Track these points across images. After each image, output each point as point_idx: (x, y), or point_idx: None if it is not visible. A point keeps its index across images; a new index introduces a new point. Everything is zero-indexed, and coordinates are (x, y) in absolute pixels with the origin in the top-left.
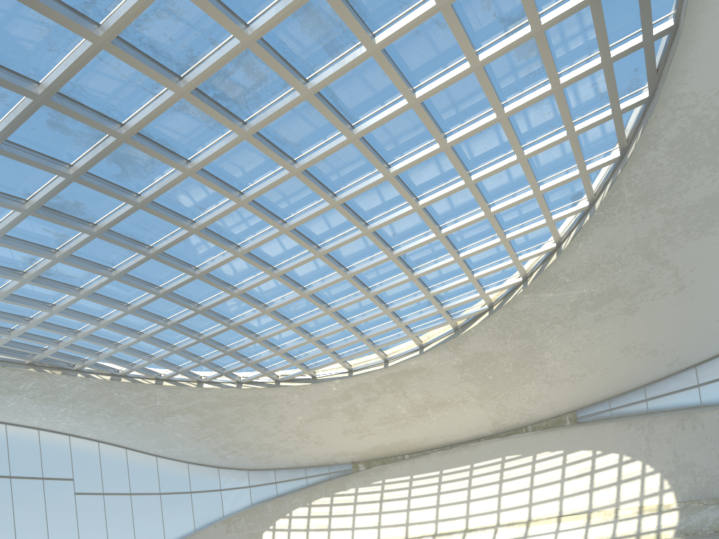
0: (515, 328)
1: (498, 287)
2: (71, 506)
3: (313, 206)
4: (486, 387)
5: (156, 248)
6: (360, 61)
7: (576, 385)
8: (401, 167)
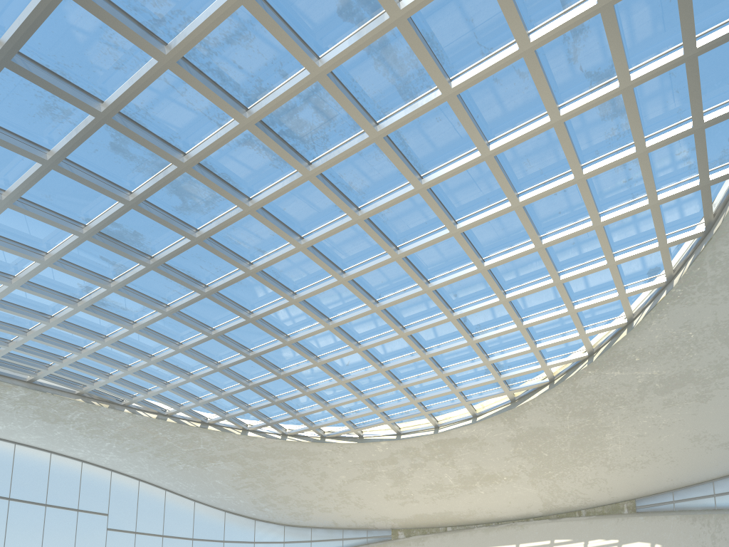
0: (576, 405)
1: (562, 360)
2: (101, 541)
3: (374, 258)
4: (539, 465)
5: (211, 287)
6: (434, 105)
7: (638, 472)
8: (469, 224)
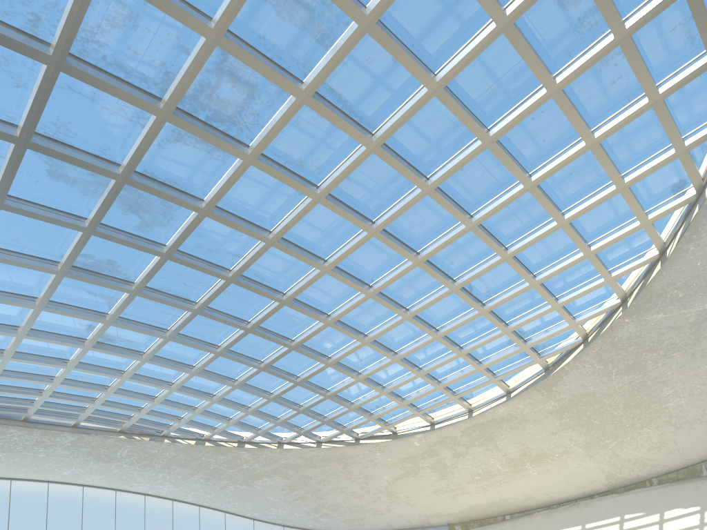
0: (620, 361)
1: (591, 313)
2: None
3: (353, 239)
4: (593, 435)
5: (199, 303)
6: (354, 42)
7: None
8: (440, 176)
